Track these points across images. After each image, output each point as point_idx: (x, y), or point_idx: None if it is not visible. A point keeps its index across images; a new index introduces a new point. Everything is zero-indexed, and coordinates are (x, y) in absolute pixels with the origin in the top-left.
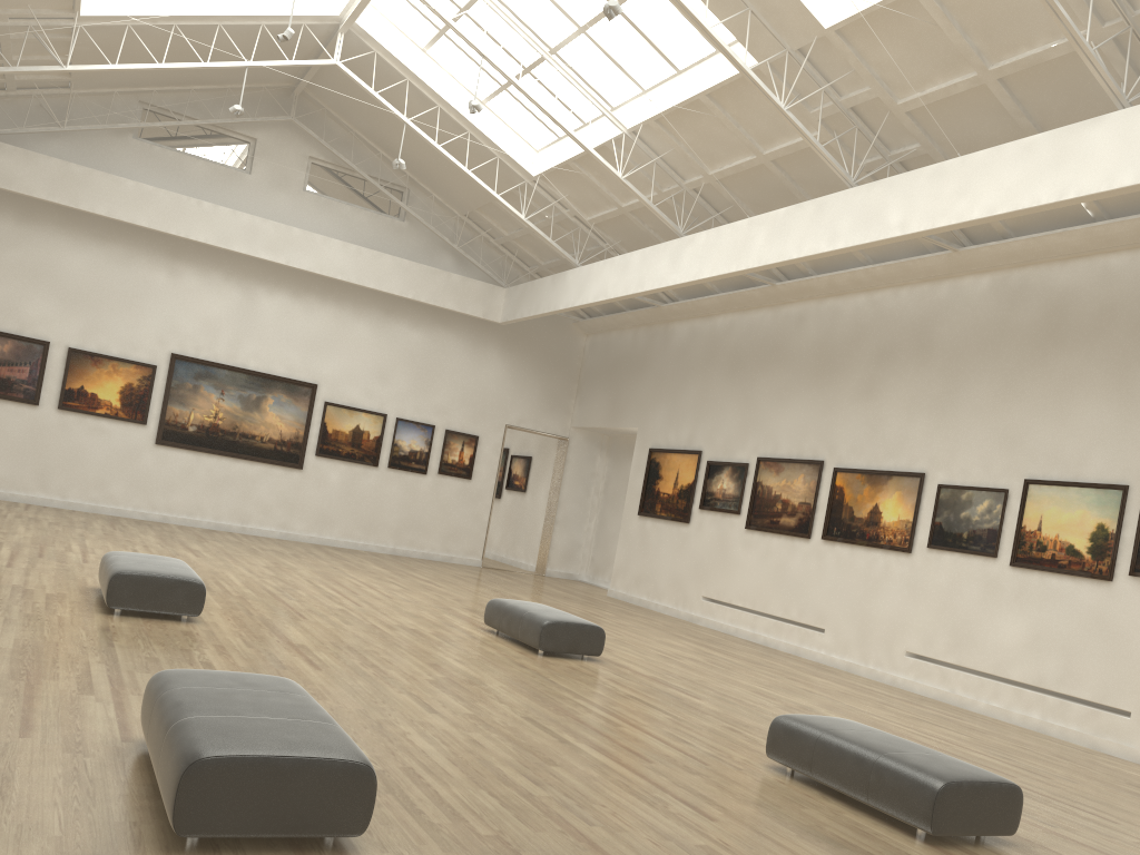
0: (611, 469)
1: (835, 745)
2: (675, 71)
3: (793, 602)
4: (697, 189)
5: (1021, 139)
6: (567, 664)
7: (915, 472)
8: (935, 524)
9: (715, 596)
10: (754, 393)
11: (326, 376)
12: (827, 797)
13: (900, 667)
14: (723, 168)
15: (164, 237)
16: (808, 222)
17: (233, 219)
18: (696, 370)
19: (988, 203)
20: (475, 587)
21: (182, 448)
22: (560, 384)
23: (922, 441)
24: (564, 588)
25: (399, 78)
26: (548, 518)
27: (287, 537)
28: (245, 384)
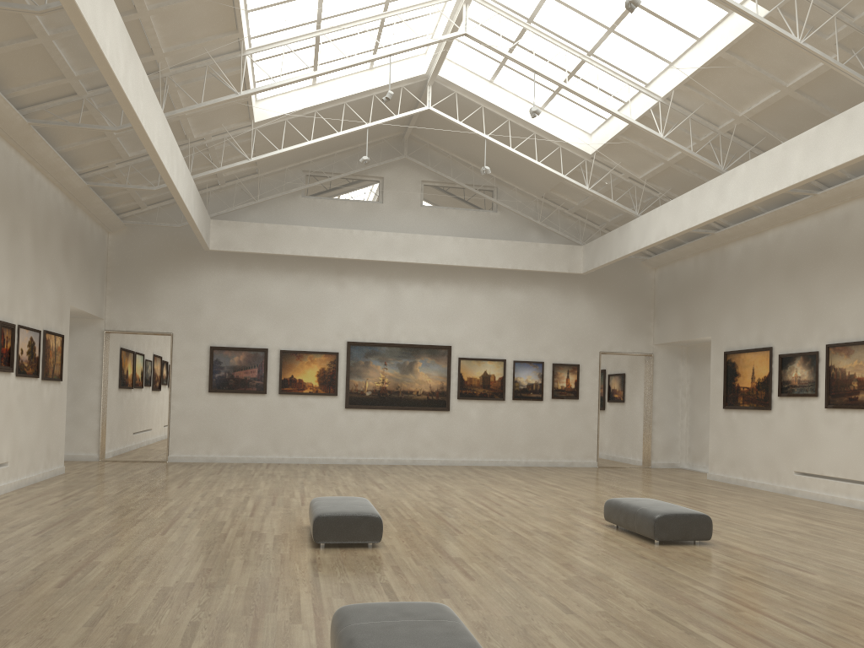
0: (693, 373)
1: None
2: (694, 40)
3: None
4: (730, 131)
5: None
6: (681, 550)
7: None
8: None
9: (806, 470)
10: (812, 290)
11: (457, 339)
12: None
13: None
14: (751, 108)
15: (331, 261)
16: (841, 133)
17: (375, 238)
18: (755, 280)
19: None
20: (594, 486)
21: (363, 408)
22: (639, 312)
23: None
24: (669, 477)
25: (475, 107)
26: (646, 420)
27: (446, 463)
28: (400, 355)
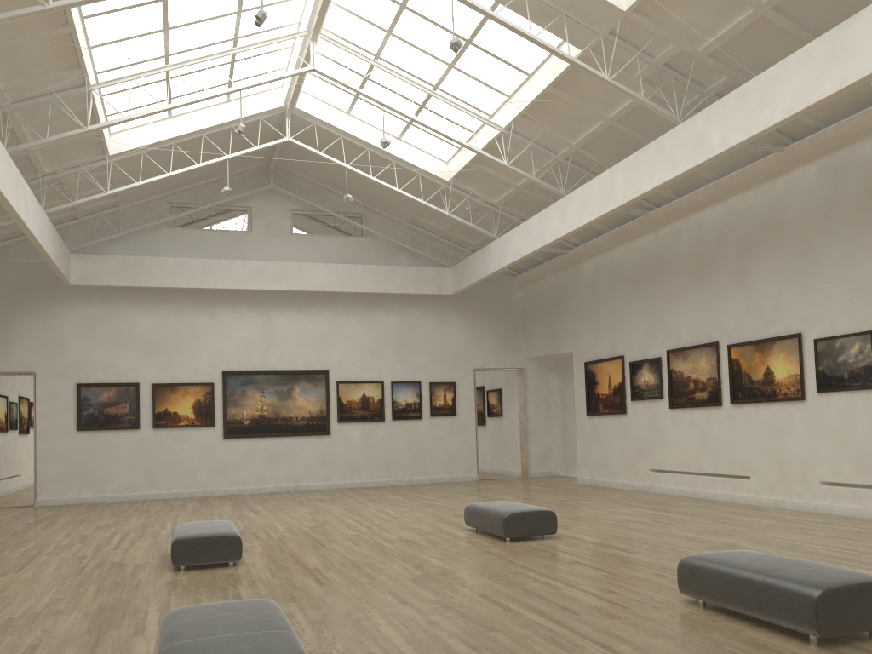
0: (562, 384)
1: (729, 574)
2: (526, 76)
3: (720, 459)
4: (568, 158)
5: (800, 49)
6: (528, 544)
7: (793, 334)
8: (819, 372)
9: (658, 466)
10: (653, 301)
11: (334, 363)
12: (732, 619)
13: (818, 495)
14: (582, 137)
15: (201, 291)
16: (653, 159)
17: (244, 267)
18: (605, 294)
19: (785, 106)
20: (469, 497)
21: (242, 437)
22: (509, 329)
23: (792, 307)
24: (543, 484)
25: (335, 137)
26: (522, 432)
27: (329, 486)
28: (277, 382)
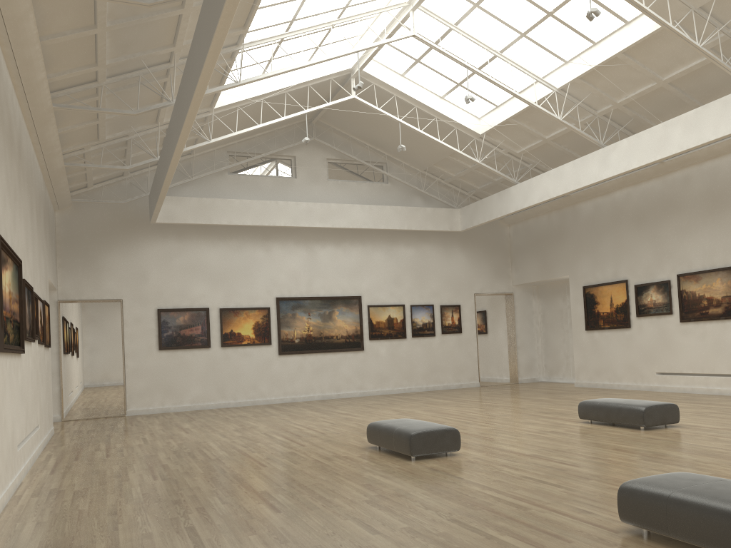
0: (544, 306)
1: None
2: (590, 44)
3: None
4: (605, 114)
5: None
6: (669, 431)
7: None
8: None
9: (667, 370)
10: (660, 234)
11: (365, 290)
12: None
13: None
14: (628, 96)
15: (257, 229)
16: (718, 114)
17: (297, 208)
18: (606, 229)
19: None
20: (509, 398)
21: (293, 353)
22: (500, 260)
23: None
24: (546, 388)
25: (387, 96)
26: (510, 346)
27: (364, 394)
28: (320, 306)
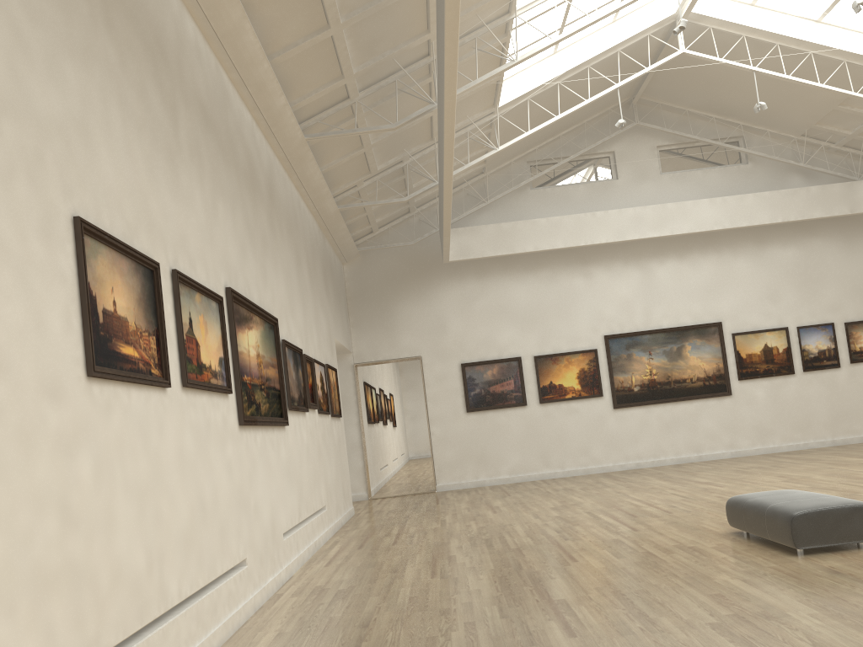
0: None
1: None
2: None
3: None
4: None
5: None
6: None
7: None
8: None
9: None
10: None
11: (726, 313)
12: None
13: None
14: None
15: (572, 252)
16: None
17: (620, 216)
18: None
19: None
20: None
21: (633, 406)
22: None
23: None
24: None
25: (733, 40)
26: None
27: (737, 454)
28: (664, 341)
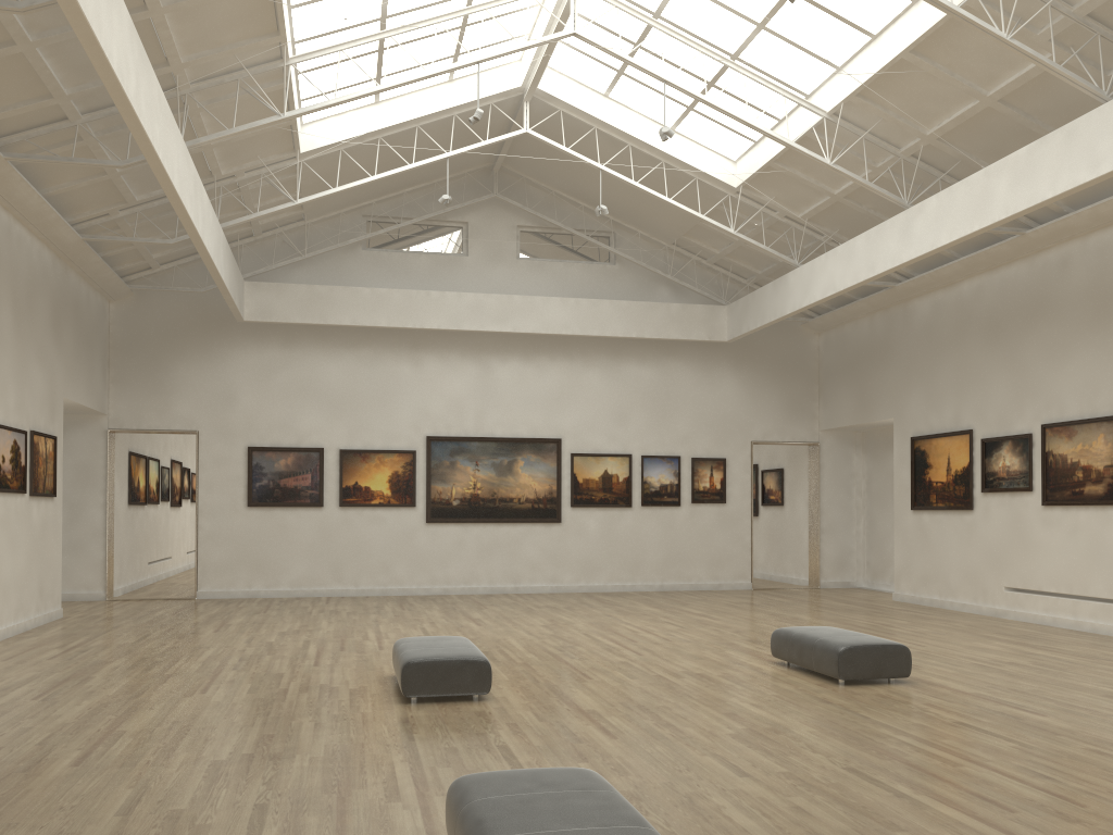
0: (871, 466)
1: None
2: (869, 38)
3: None
4: (915, 154)
5: None
6: (874, 691)
7: None
8: None
9: (1020, 584)
10: (1022, 356)
11: (568, 429)
12: None
13: None
14: (941, 124)
15: (402, 332)
16: (1059, 154)
17: (459, 301)
18: (948, 344)
19: None
20: (752, 613)
21: (449, 522)
22: (799, 389)
23: None
24: (844, 599)
25: (586, 129)
26: (812, 528)
27: (558, 589)
28: (495, 452)
